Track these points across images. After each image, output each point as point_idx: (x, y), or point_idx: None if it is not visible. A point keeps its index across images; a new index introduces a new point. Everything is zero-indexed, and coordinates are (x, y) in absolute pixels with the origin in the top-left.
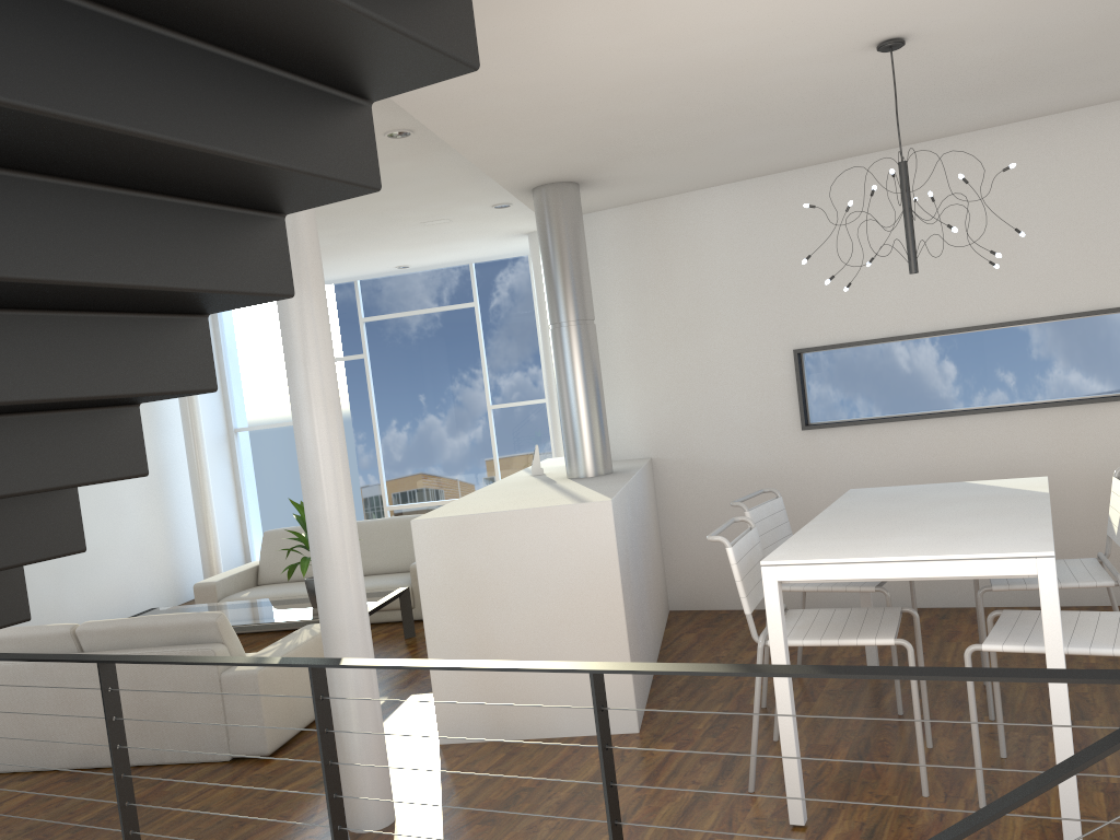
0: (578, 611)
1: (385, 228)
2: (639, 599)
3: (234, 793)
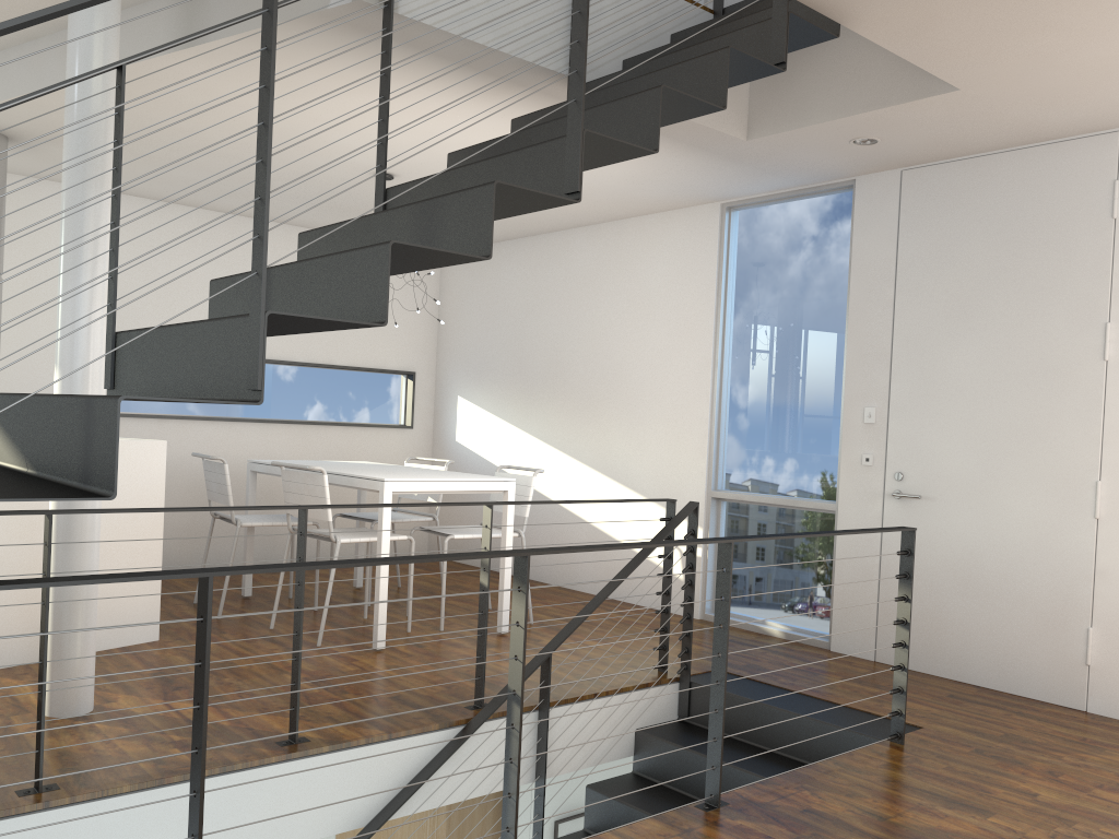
0: (127, 535)
1: None
2: None
3: None
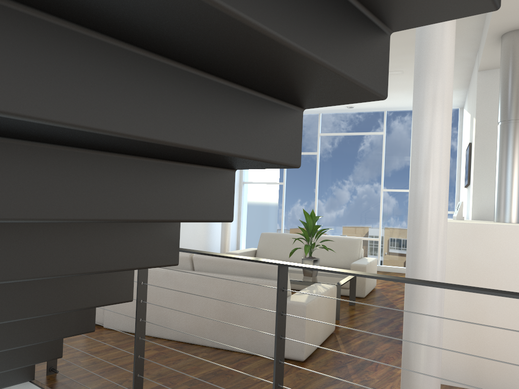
0: None
1: None
2: None
3: (291, 383)
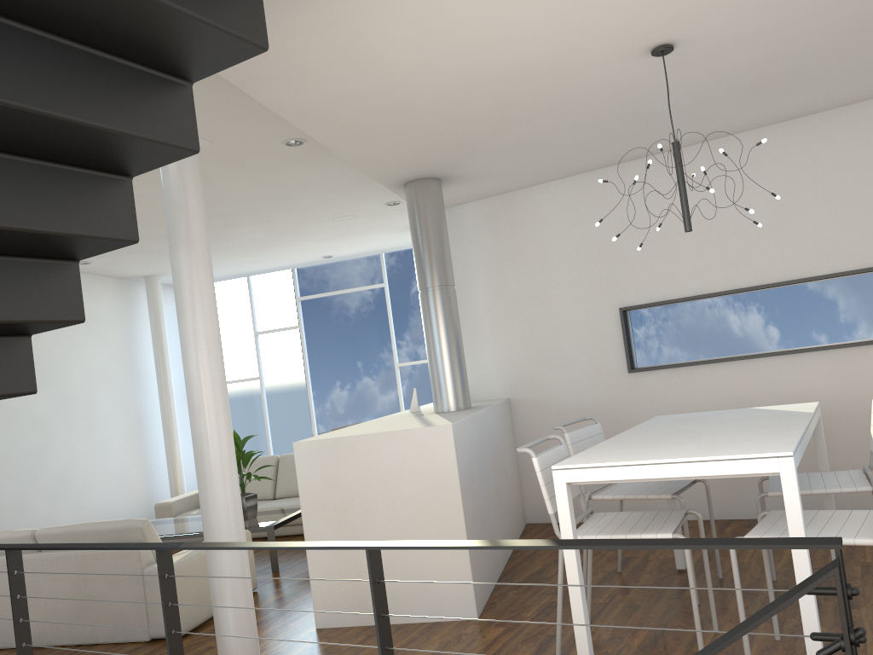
0: (426, 517)
1: (305, 223)
2: (485, 509)
3: None
